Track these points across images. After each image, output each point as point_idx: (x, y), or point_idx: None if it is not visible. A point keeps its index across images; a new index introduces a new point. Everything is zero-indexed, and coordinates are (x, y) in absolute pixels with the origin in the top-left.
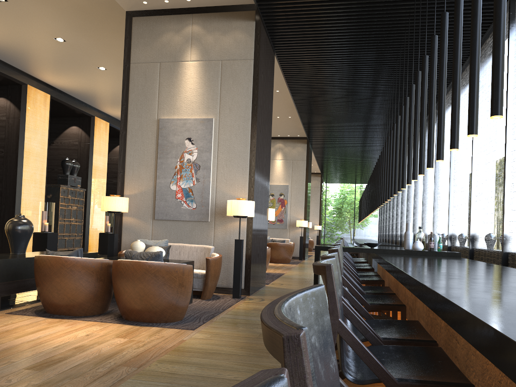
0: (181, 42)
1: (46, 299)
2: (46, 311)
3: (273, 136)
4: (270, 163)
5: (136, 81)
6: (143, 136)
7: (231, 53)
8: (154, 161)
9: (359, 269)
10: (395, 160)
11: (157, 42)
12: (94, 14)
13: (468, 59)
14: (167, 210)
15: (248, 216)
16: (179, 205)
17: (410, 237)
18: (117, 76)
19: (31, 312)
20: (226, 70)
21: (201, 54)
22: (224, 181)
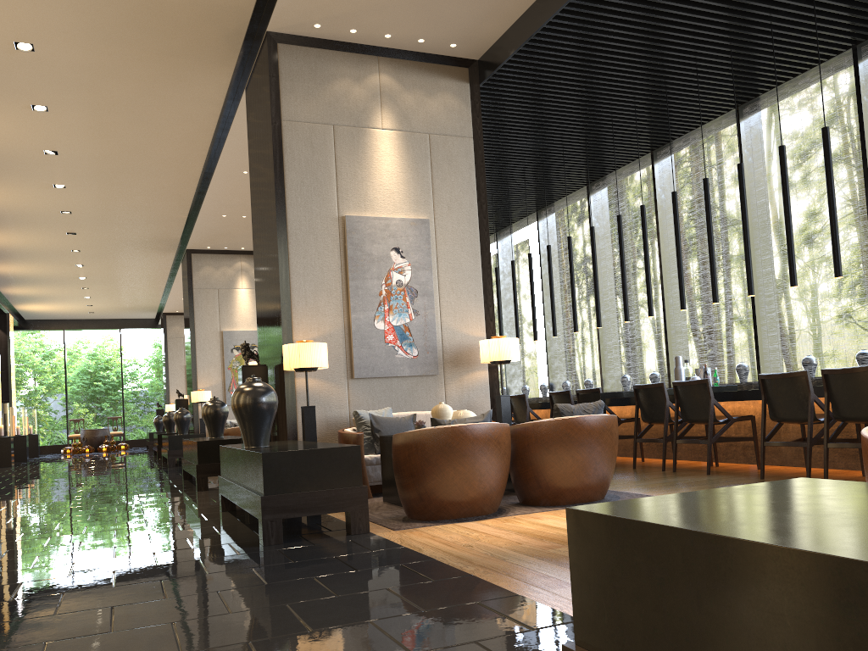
0: (365, 97)
1: (454, 495)
2: (436, 517)
3: (232, 249)
4: (229, 294)
5: (296, 152)
6: (318, 243)
7: (442, 124)
8: (341, 284)
9: (624, 420)
10: (596, 283)
11: (326, 92)
12: (167, 20)
13: (633, 162)
14: (374, 362)
15: (489, 363)
16: (392, 353)
17: (683, 373)
18: (52, 125)
19: (415, 523)
20: (438, 149)
21: (399, 121)
22: (453, 313)
